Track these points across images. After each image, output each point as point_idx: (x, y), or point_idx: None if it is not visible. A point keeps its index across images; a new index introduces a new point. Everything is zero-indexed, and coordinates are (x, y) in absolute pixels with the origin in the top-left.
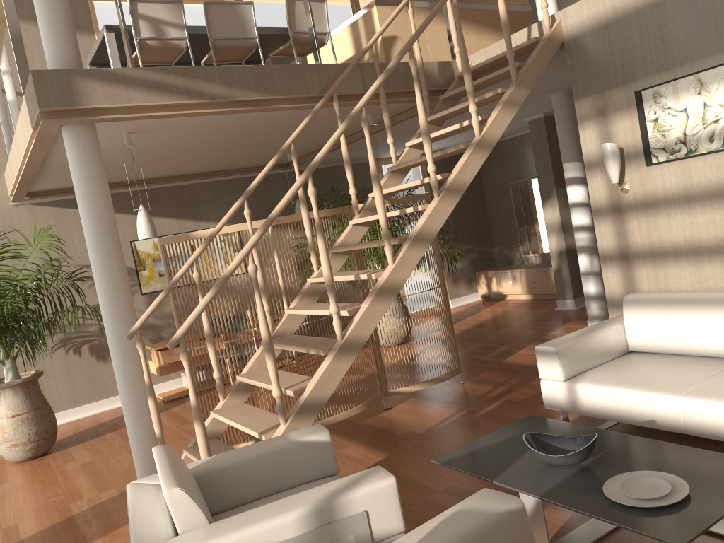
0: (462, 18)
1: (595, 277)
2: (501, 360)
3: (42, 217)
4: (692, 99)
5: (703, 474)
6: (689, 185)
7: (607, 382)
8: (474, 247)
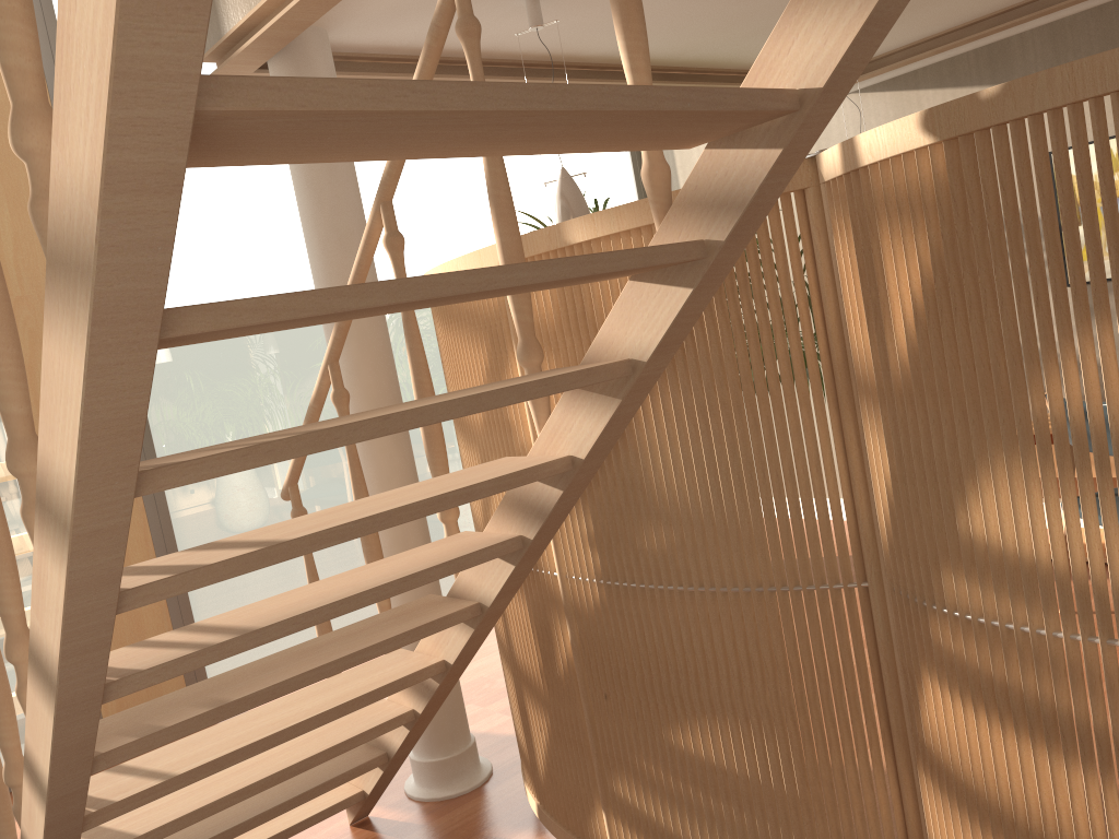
0: None
1: None
2: None
3: (874, 117)
4: None
5: None
6: None
7: None
8: None
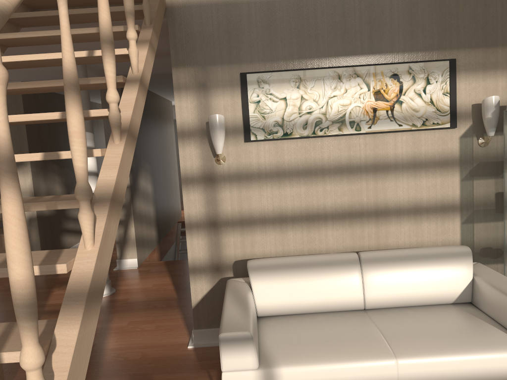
0: None
1: None
2: None
3: None
4: (292, 90)
5: None
6: (281, 163)
7: (307, 358)
8: None
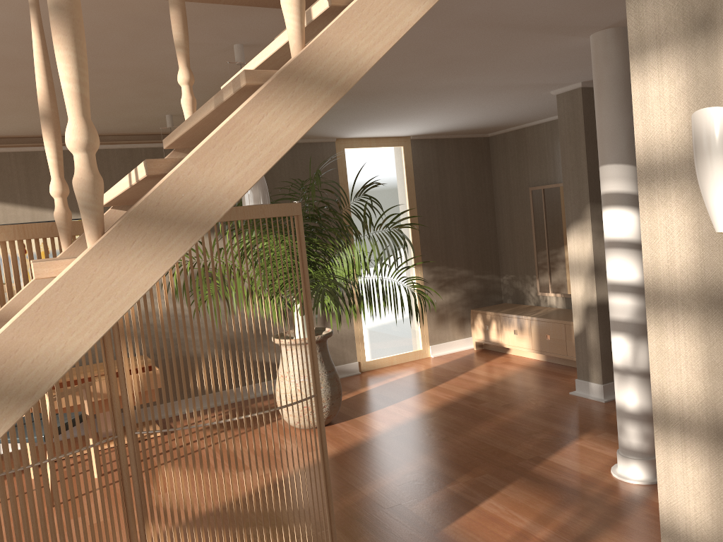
0: None
1: (640, 380)
2: (442, 527)
3: None
4: None
5: None
6: None
7: None
8: (472, 274)
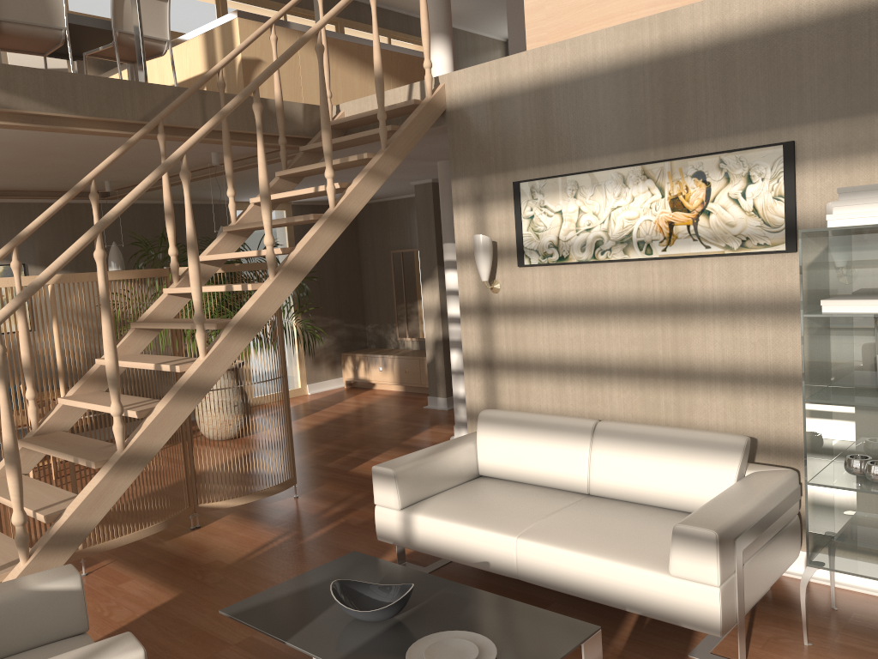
0: (346, 52)
1: None
2: (349, 469)
3: None
4: (568, 201)
5: (516, 635)
6: (558, 294)
7: (446, 514)
8: (343, 323)
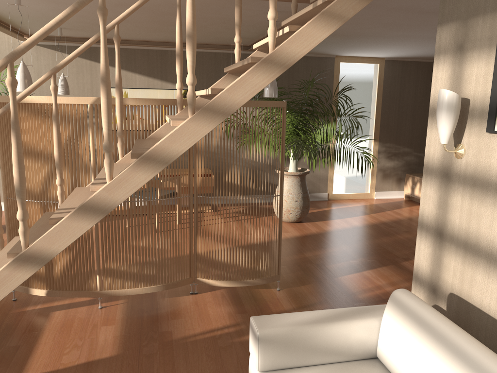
0: None
1: None
2: (339, 276)
3: (43, 56)
4: None
5: None
6: None
7: None
8: (412, 151)
